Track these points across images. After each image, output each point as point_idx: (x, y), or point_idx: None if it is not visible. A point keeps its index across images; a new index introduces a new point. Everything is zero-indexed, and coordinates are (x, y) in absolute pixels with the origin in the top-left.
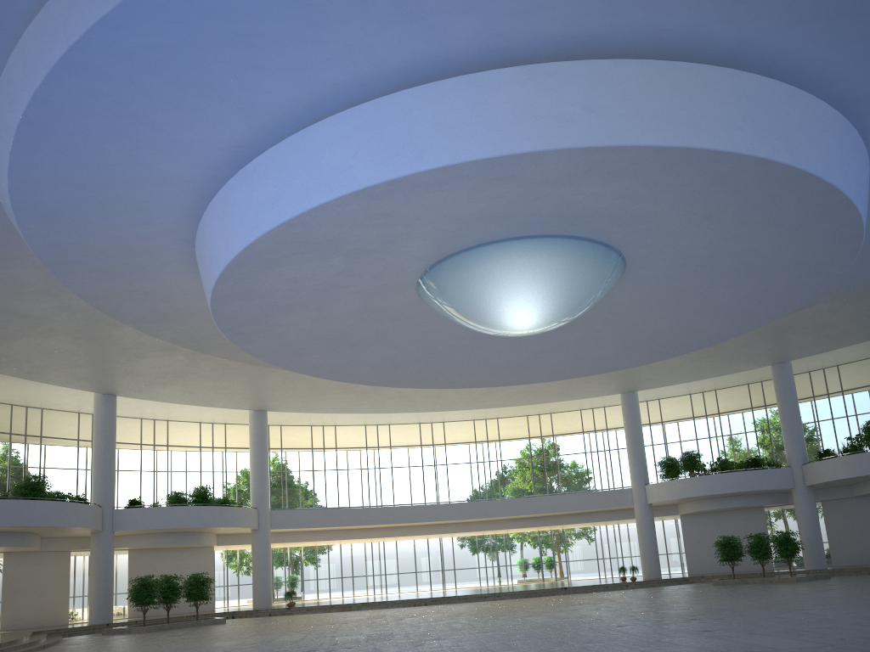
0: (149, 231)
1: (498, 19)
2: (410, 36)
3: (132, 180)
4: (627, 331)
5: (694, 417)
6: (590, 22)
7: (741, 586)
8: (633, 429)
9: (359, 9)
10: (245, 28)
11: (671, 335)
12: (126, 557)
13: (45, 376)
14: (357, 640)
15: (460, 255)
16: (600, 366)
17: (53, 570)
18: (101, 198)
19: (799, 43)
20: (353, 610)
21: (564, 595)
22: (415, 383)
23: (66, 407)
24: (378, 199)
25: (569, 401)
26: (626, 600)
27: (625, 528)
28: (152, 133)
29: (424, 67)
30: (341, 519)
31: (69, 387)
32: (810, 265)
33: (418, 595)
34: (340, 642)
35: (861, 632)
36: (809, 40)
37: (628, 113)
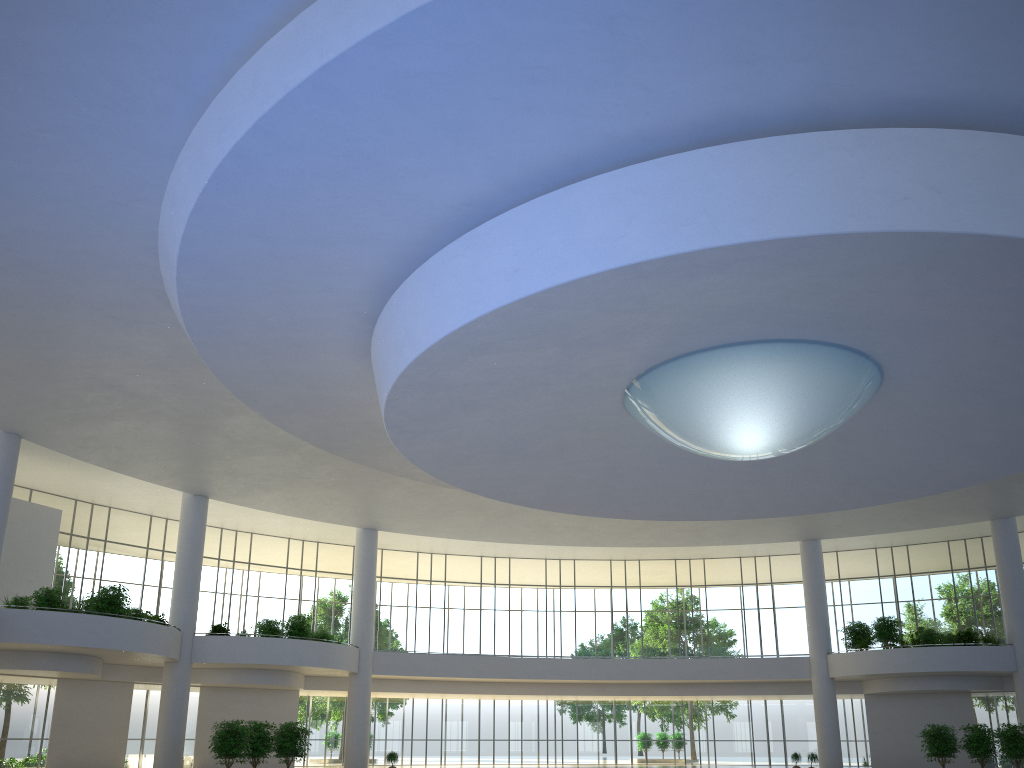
0: (324, 300)
1: (837, 71)
2: (725, 84)
3: (329, 236)
4: (854, 465)
5: (879, 576)
6: (945, 83)
7: None
8: (814, 585)
9: (679, 46)
10: (536, 59)
11: (907, 474)
12: (157, 694)
13: (133, 468)
14: None
15: (693, 357)
16: (809, 505)
17: (111, 705)
18: (285, 255)
19: None
20: None
21: None
22: (582, 509)
23: (139, 507)
24: (643, 277)
25: (731, 545)
26: None
27: (771, 705)
28: (375, 180)
29: (726, 124)
30: (455, 669)
31: (157, 483)
32: None
33: None
34: None
35: None
36: None
37: (977, 194)
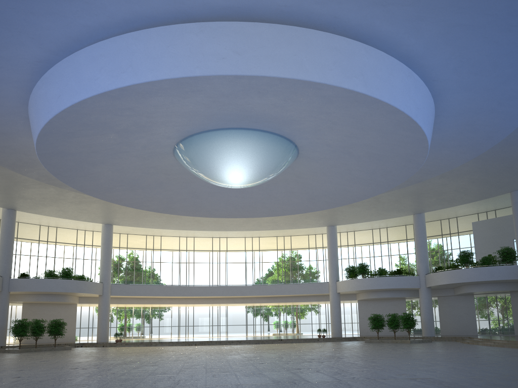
0: (1, 111)
1: None
2: (125, 0)
3: None
4: (310, 189)
5: (373, 243)
6: None
7: (378, 344)
8: (332, 248)
9: None
10: None
11: (336, 193)
12: None
13: None
14: (112, 363)
15: (193, 137)
16: (298, 209)
17: None
18: None
19: (369, 20)
20: (152, 346)
21: (278, 344)
22: (187, 213)
23: None
24: (118, 99)
25: (300, 229)
26: (301, 348)
27: None
28: None
29: (141, 20)
30: (154, 292)
31: None
32: (404, 155)
33: (198, 339)
34: (101, 364)
35: (373, 374)
36: (375, 18)
37: (260, 56)
